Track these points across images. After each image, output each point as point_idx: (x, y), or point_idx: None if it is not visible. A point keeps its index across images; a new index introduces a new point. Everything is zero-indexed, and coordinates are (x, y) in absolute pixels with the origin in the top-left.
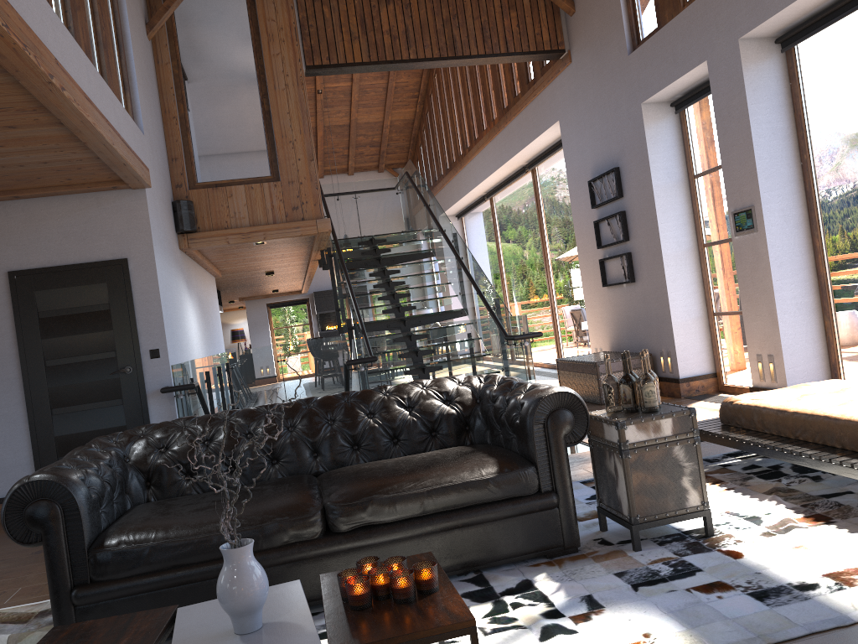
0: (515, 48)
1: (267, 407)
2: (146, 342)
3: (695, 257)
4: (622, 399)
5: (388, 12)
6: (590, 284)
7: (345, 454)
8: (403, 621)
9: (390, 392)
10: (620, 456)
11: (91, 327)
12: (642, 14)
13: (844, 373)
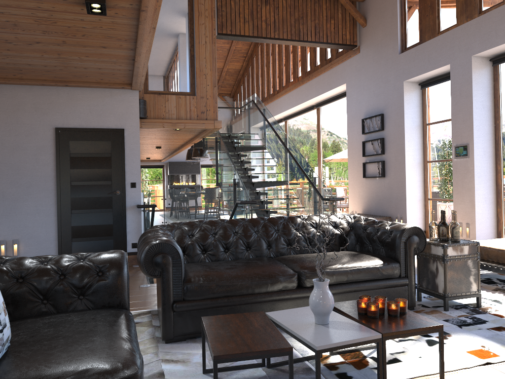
0: (331, 40)
1: (242, 219)
2: (129, 178)
3: (421, 167)
4: (440, 234)
5: (266, 9)
6: (353, 175)
7: (284, 249)
8: (405, 324)
9: (306, 219)
10: (443, 262)
11: (99, 165)
12: (409, 33)
13: (504, 236)
